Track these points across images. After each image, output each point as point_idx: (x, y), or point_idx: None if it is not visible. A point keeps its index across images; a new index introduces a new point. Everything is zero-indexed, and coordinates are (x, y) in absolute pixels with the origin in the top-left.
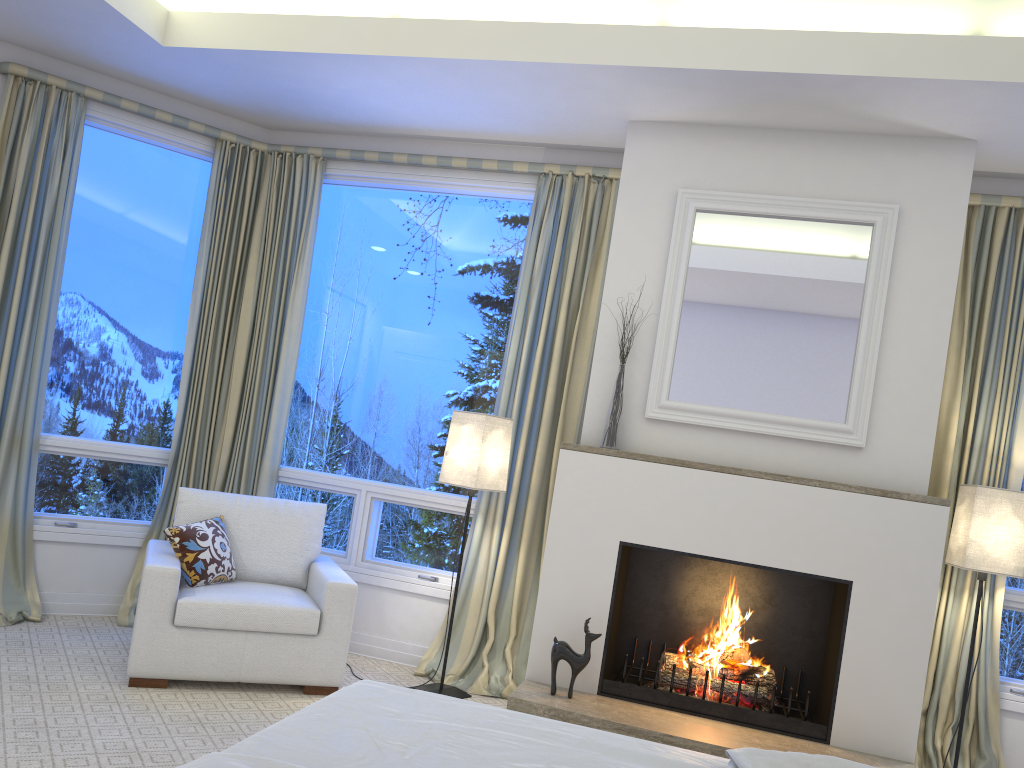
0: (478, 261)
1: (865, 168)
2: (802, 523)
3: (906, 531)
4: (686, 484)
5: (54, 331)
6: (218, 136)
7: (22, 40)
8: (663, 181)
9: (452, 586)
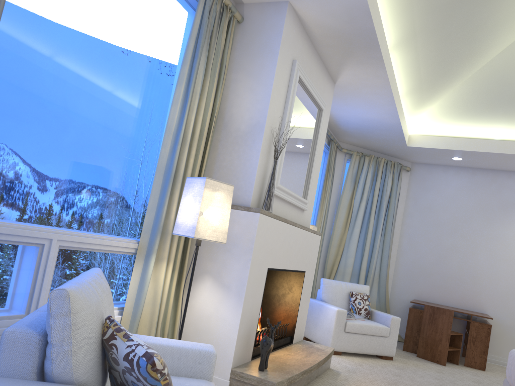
0: (147, 26)
1: (322, 81)
2: (302, 248)
3: (315, 247)
4: (285, 232)
5: None
6: None
7: None
8: (290, 50)
9: (120, 317)
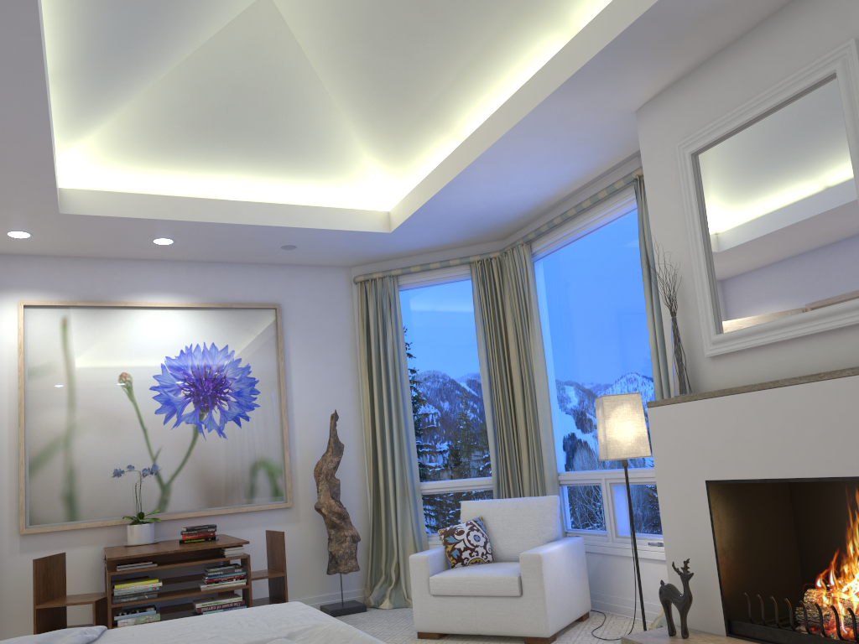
0: (629, 268)
1: (816, 23)
2: (848, 420)
3: None
4: (739, 410)
5: (412, 418)
6: (468, 261)
7: (356, 262)
8: (668, 144)
9: None
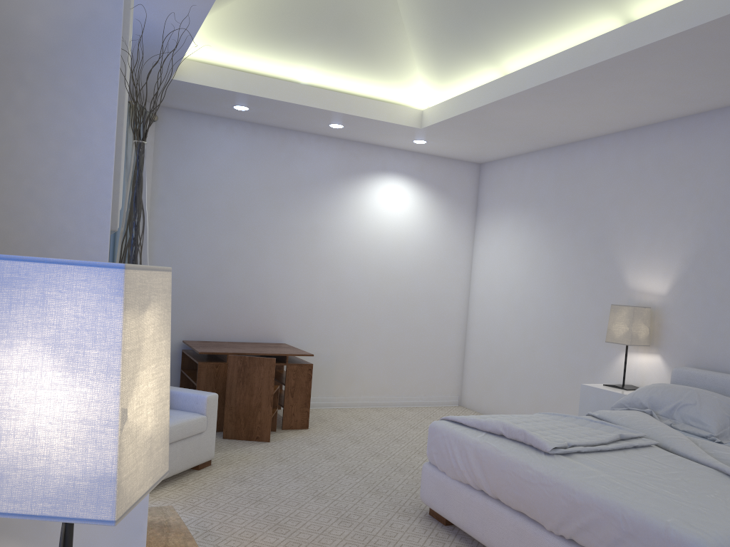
0: None
1: None
2: None
3: None
4: None
5: None
6: None
7: None
8: None
9: None
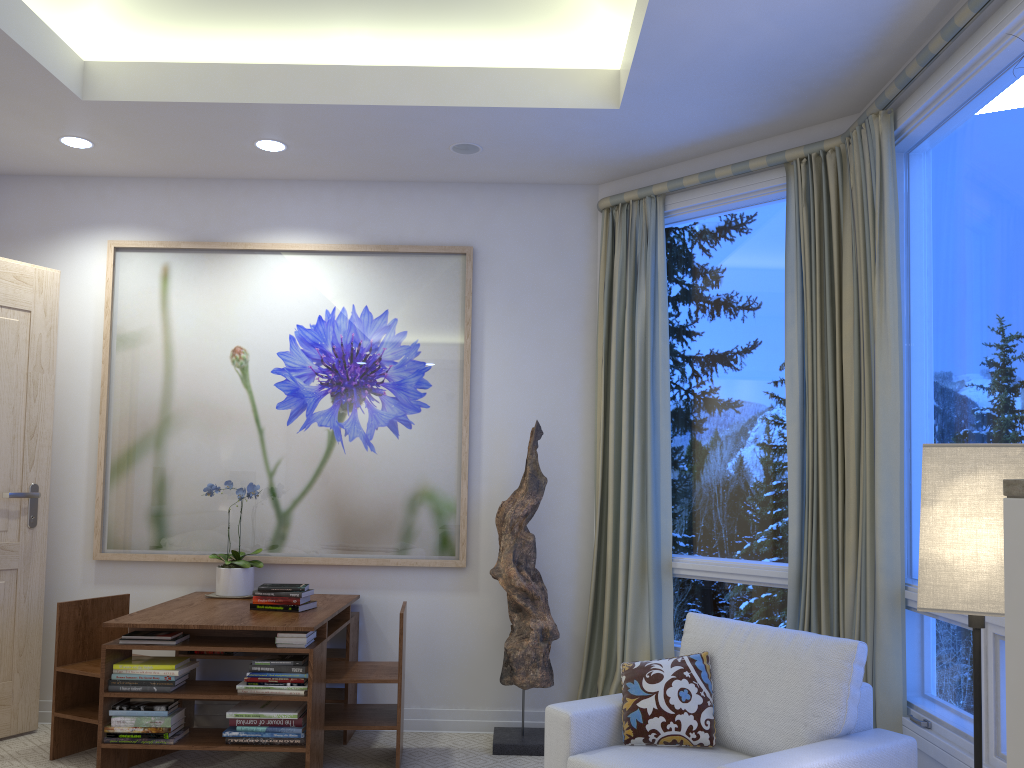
0: None
1: None
2: None
3: None
4: None
5: (669, 444)
6: (783, 160)
7: (601, 175)
8: None
9: None
